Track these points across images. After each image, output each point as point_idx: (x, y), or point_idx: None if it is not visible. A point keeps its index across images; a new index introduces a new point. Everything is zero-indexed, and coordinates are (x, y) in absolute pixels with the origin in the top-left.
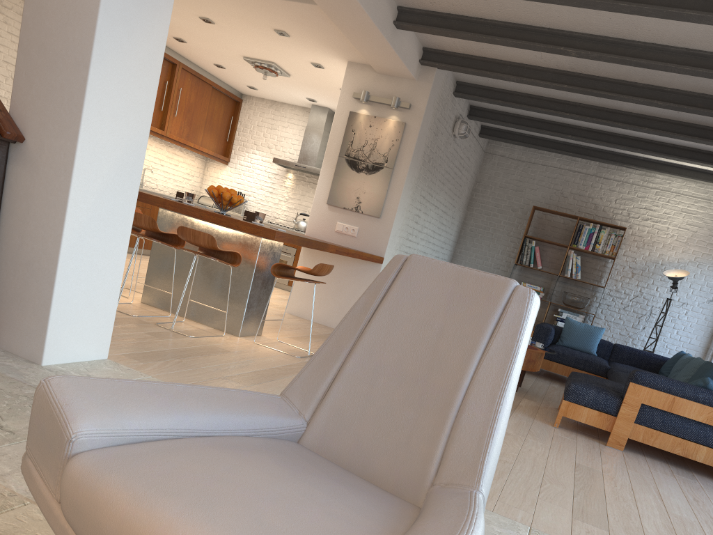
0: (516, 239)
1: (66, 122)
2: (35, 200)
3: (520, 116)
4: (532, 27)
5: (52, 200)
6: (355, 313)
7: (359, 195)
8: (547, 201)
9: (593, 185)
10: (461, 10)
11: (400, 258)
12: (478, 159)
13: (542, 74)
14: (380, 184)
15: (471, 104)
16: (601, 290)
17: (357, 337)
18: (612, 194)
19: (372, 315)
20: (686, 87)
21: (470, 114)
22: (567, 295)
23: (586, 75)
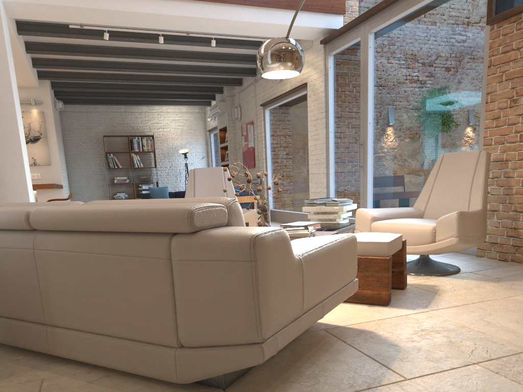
0: (100, 155)
1: (15, 161)
2: (10, 196)
3: (85, 91)
4: (106, 61)
5: (19, 193)
6: (189, 186)
7: (33, 156)
8: (107, 131)
9: (127, 117)
10: (70, 57)
11: (192, 170)
12: (59, 117)
13: (106, 76)
14: (43, 147)
15: (54, 89)
16: (153, 169)
17: (193, 191)
18: (138, 119)
19: (194, 185)
20: (171, 74)
21: (55, 95)
22: (140, 176)
23: (127, 74)
